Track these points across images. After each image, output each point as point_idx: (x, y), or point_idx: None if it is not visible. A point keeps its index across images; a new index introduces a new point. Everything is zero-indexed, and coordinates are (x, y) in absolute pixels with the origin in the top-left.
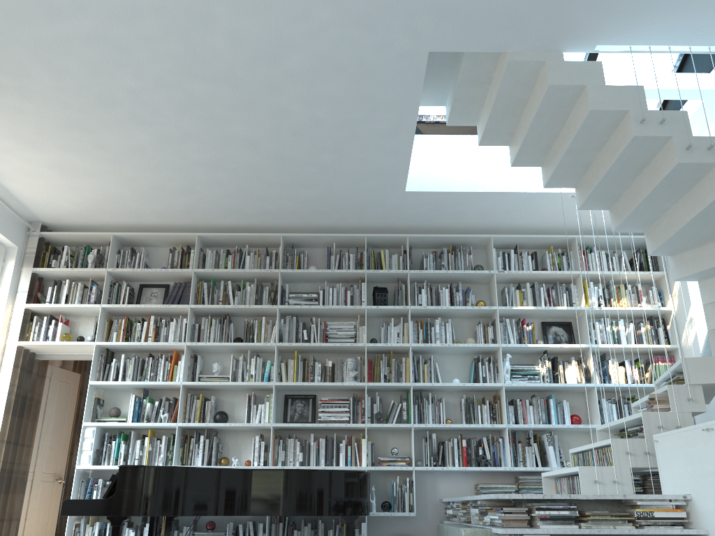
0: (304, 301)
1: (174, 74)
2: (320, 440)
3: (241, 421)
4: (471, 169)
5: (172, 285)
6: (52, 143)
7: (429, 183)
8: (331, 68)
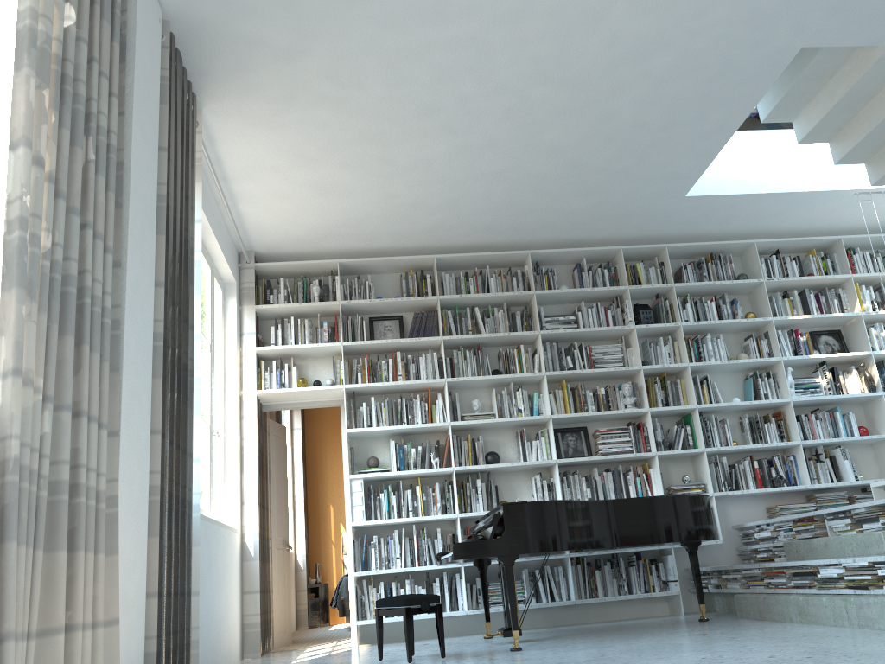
0: (562, 324)
1: (522, 78)
2: (604, 474)
3: (509, 461)
4: (750, 168)
5: (405, 316)
6: (332, 159)
7: (709, 186)
8: (692, 67)
